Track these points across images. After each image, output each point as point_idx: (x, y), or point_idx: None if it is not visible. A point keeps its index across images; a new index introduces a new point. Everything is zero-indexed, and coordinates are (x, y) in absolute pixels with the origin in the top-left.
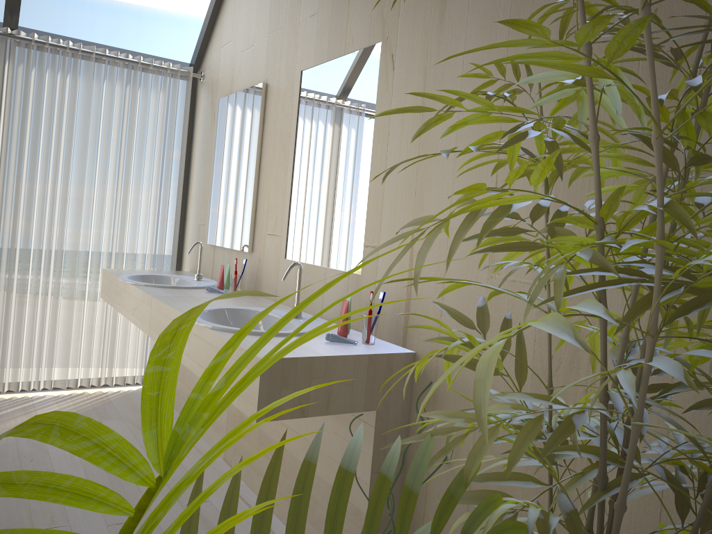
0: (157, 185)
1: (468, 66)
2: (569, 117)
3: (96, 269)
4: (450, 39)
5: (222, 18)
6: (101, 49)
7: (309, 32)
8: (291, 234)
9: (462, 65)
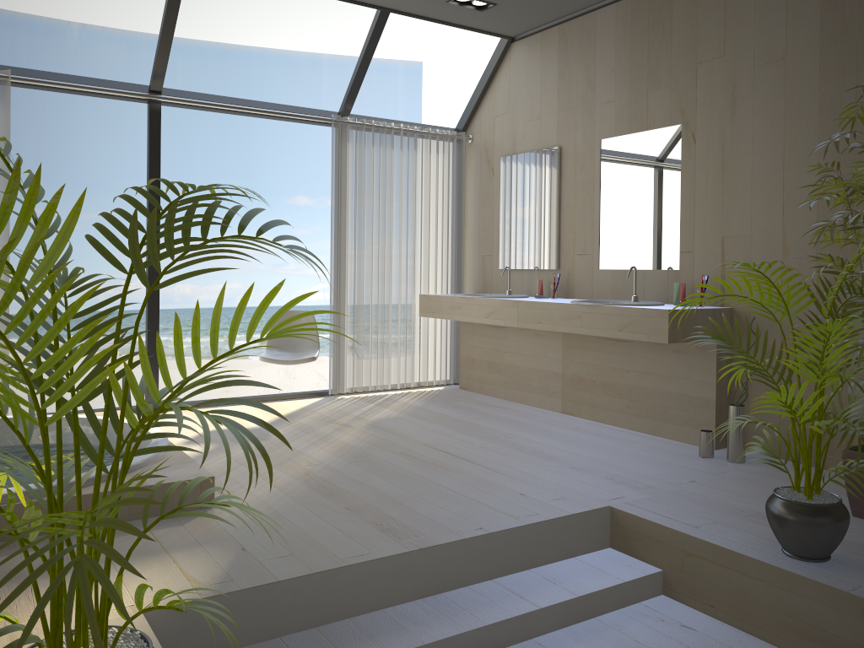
0: (446, 228)
1: (756, 143)
2: (850, 179)
3: (411, 295)
4: (740, 127)
5: (492, 94)
6: (404, 125)
7: (606, 113)
8: (603, 252)
9: (752, 142)
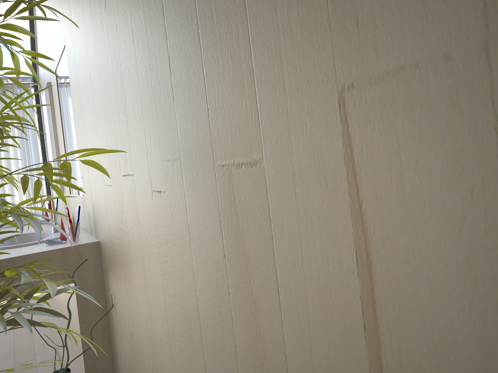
0: (22, 161)
1: (81, 52)
2: None
3: None
4: (76, 36)
5: (37, 43)
6: None
7: (52, 44)
8: None
9: (80, 52)
